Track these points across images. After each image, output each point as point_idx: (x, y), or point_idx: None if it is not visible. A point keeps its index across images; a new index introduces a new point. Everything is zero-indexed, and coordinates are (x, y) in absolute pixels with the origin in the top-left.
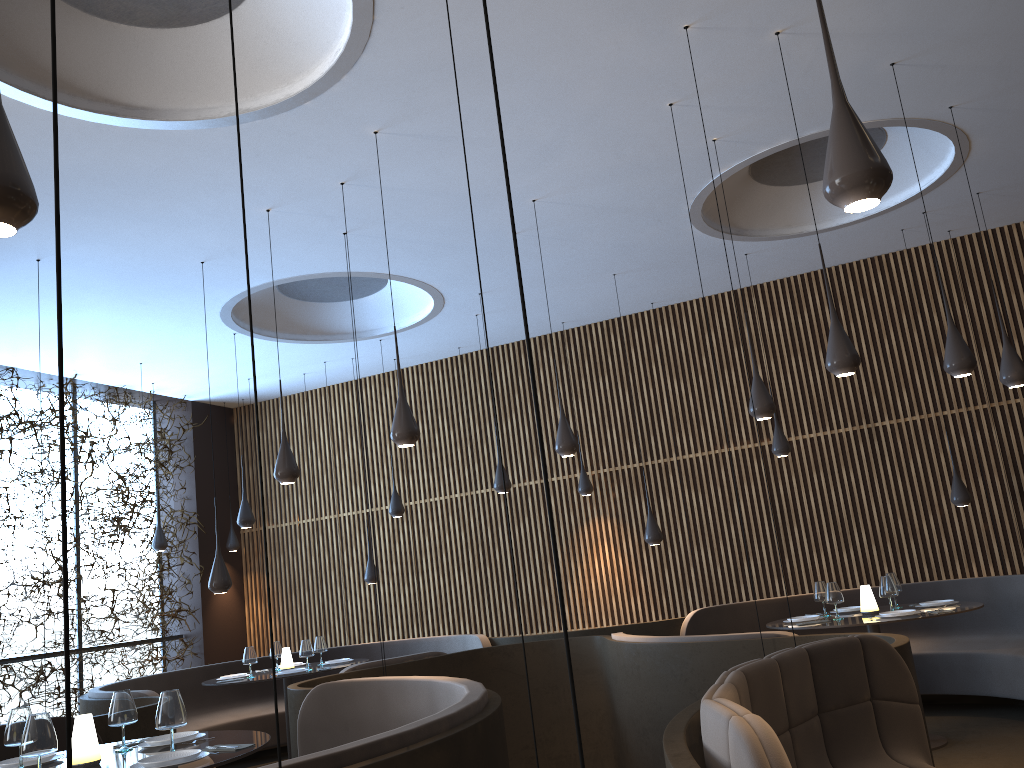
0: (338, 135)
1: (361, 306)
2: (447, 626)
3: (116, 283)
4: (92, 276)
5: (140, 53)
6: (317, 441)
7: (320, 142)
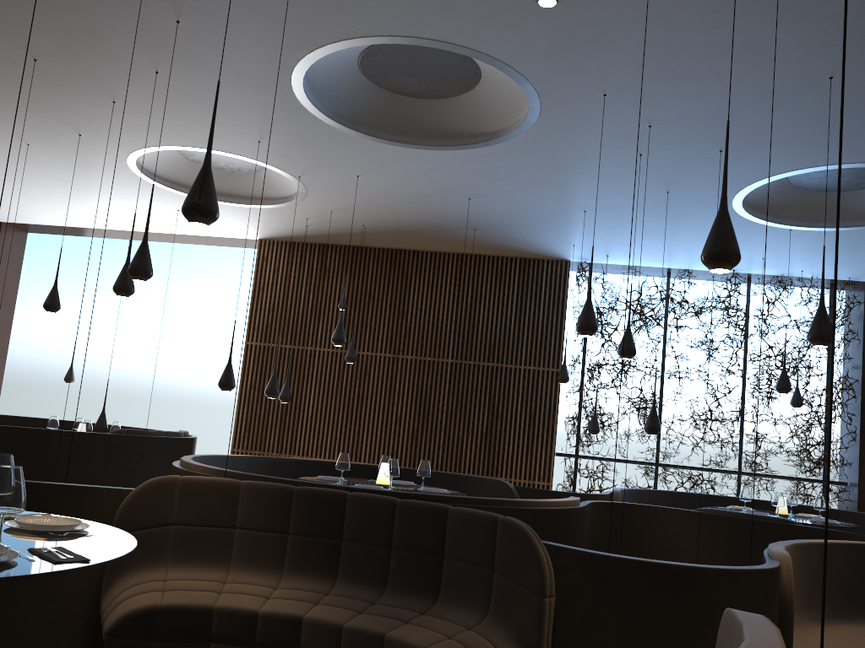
0: (589, 105)
1: None
2: None
3: (645, 214)
4: (625, 213)
5: (475, 105)
6: None
7: (588, 113)
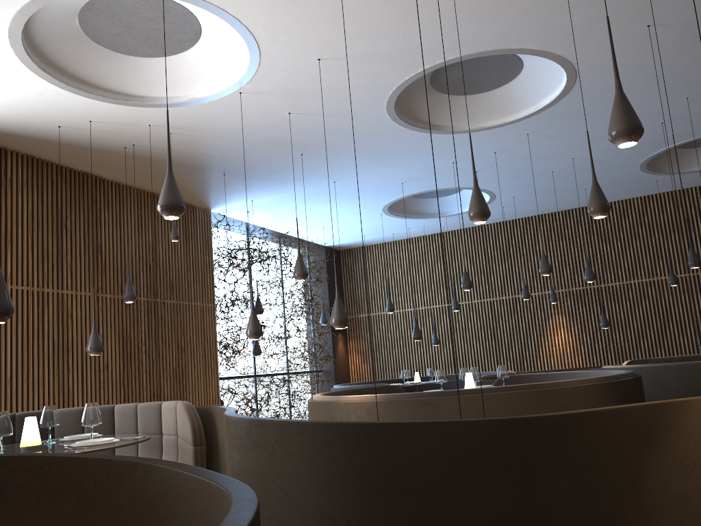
0: (511, 135)
1: (442, 200)
2: (469, 370)
3: (355, 191)
4: (348, 188)
5: (448, 105)
6: (391, 270)
7: (501, 137)
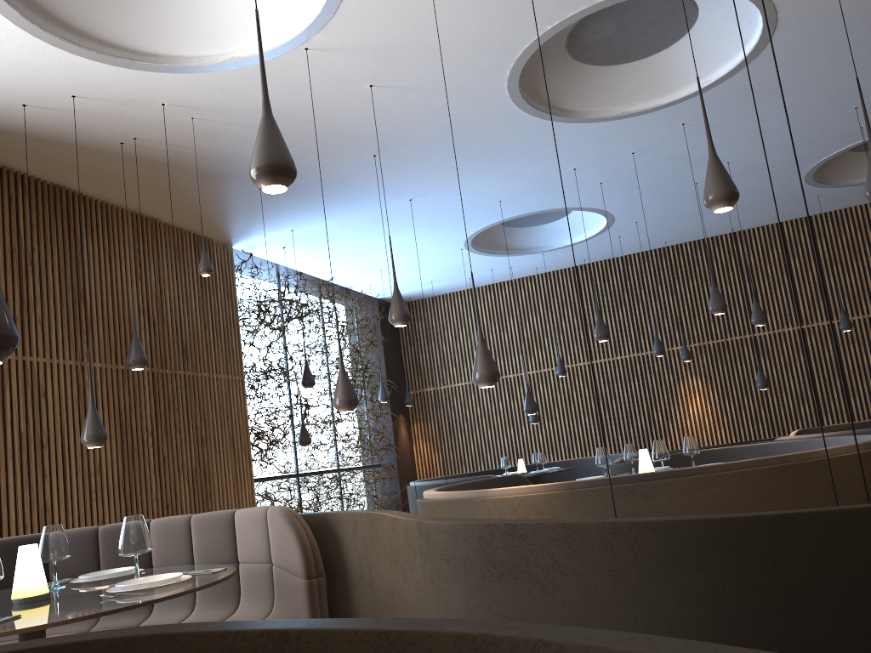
0: (661, 125)
1: (540, 230)
2: (576, 454)
3: (434, 214)
4: (427, 210)
5: (584, 80)
6: (466, 327)
7: (647, 129)
